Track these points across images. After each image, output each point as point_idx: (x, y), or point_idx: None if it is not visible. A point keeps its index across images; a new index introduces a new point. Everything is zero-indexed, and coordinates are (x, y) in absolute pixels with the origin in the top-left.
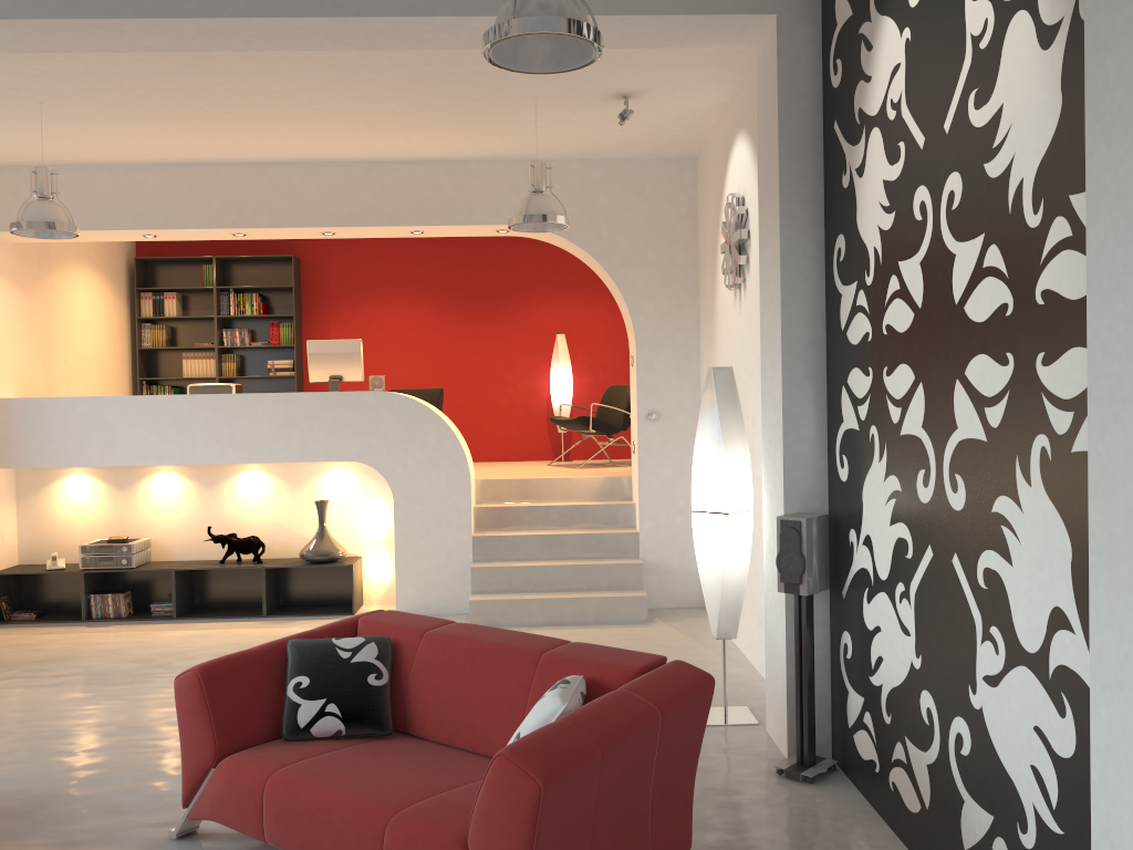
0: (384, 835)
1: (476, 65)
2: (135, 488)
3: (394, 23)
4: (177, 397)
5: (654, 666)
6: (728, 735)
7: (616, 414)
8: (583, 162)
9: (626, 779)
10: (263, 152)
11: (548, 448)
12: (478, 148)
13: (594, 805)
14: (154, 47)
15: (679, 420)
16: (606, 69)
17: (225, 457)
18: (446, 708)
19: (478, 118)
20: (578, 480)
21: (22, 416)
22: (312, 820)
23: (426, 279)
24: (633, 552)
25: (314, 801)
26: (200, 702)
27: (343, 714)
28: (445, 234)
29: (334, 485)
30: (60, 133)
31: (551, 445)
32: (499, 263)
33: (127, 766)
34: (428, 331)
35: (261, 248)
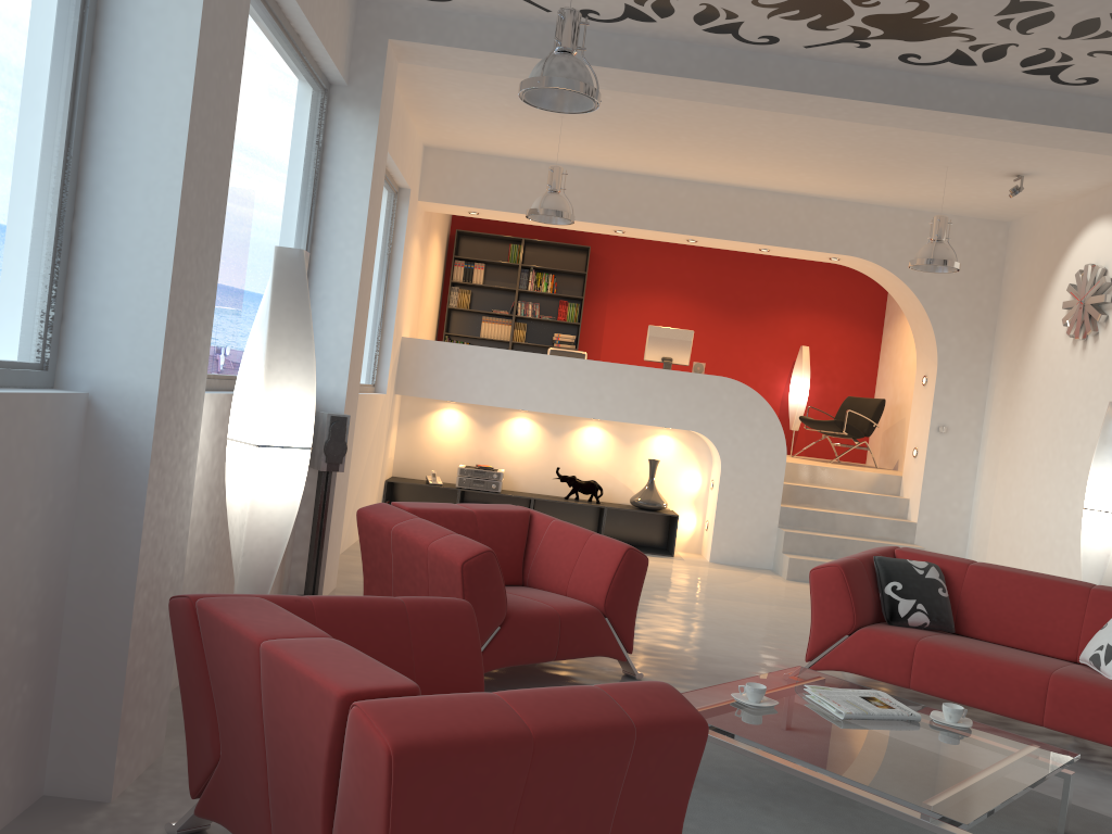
0: (1047, 685)
1: (936, 141)
2: (496, 427)
3: (961, 118)
4: (559, 358)
5: None
6: None
7: (859, 422)
8: (916, 212)
9: None
10: (670, 170)
11: None
12: (845, 192)
13: None
14: (761, 106)
15: (963, 435)
16: (1032, 157)
17: (590, 413)
18: (1001, 618)
19: (879, 173)
20: (857, 473)
21: (432, 356)
22: (970, 673)
23: (693, 282)
24: (909, 539)
25: (971, 661)
26: (843, 588)
27: (928, 612)
28: (783, 254)
29: (658, 448)
30: (536, 136)
31: None
32: (757, 278)
33: (674, 635)
34: (688, 327)
35: (557, 236)
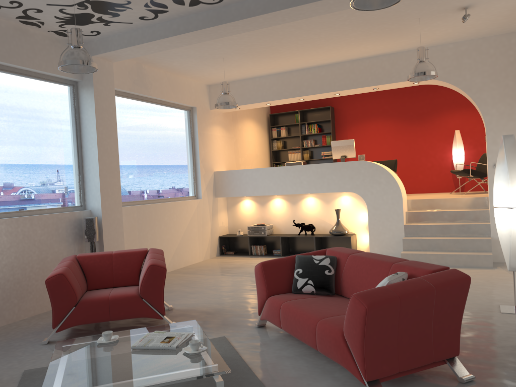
0: (316, 327)
1: (385, 9)
2: (267, 204)
3: None
4: (279, 167)
5: (441, 270)
6: (512, 318)
7: (486, 167)
8: (455, 43)
9: (416, 315)
10: (307, 63)
11: (452, 186)
12: (400, 46)
13: (397, 322)
14: (250, 29)
15: None
16: None
17: (297, 191)
18: (355, 285)
19: (395, 32)
20: (459, 199)
21: (226, 177)
22: (294, 320)
23: (389, 110)
24: (487, 234)
25: (295, 313)
26: (261, 275)
27: (314, 284)
28: (389, 88)
29: (343, 202)
30: (232, 68)
31: (454, 184)
32: (425, 99)
33: (249, 303)
34: (391, 134)
35: (318, 104)
